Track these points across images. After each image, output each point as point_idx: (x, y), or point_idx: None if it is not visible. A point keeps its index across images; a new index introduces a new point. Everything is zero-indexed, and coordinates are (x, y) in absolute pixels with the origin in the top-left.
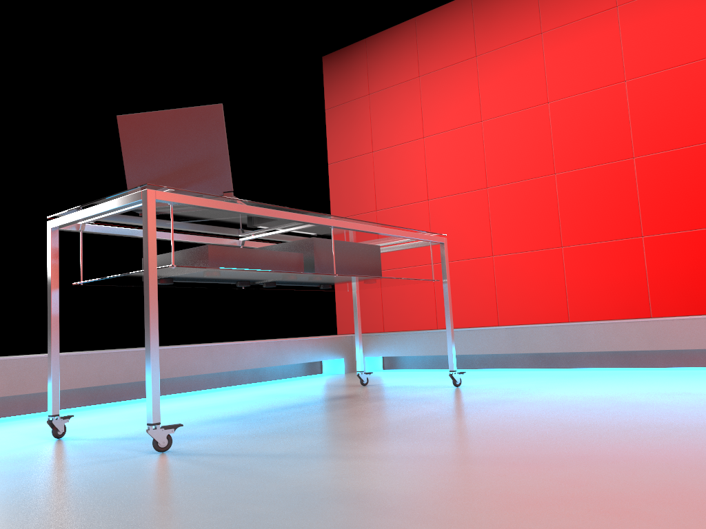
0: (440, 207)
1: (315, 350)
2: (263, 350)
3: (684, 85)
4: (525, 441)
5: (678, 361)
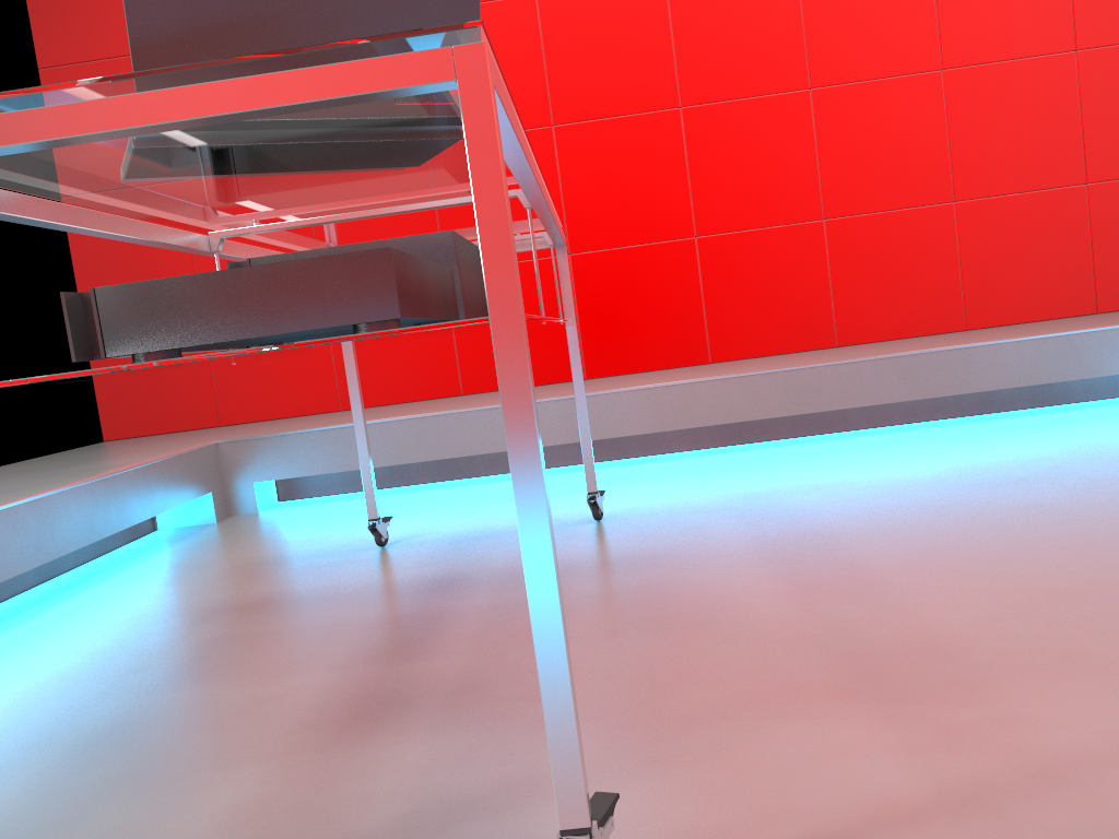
0: None
1: (169, 486)
2: (85, 503)
3: None
4: None
5: (808, 427)
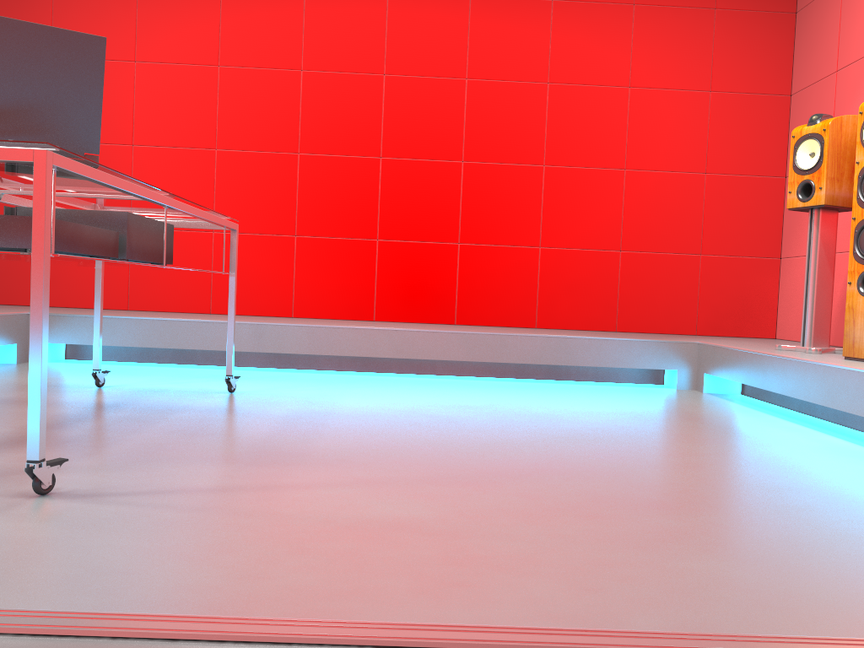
0: (150, 159)
1: None
2: None
3: (436, 98)
4: (430, 461)
5: (410, 368)
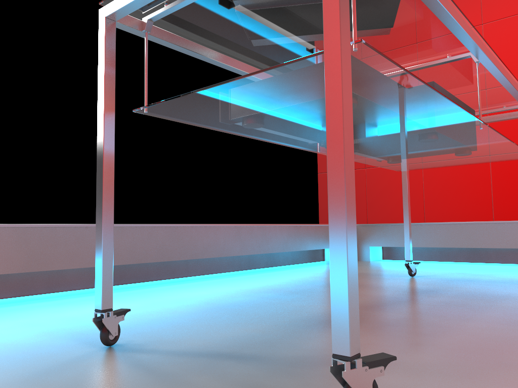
0: None
1: (327, 238)
2: (284, 234)
3: None
4: None
5: None
